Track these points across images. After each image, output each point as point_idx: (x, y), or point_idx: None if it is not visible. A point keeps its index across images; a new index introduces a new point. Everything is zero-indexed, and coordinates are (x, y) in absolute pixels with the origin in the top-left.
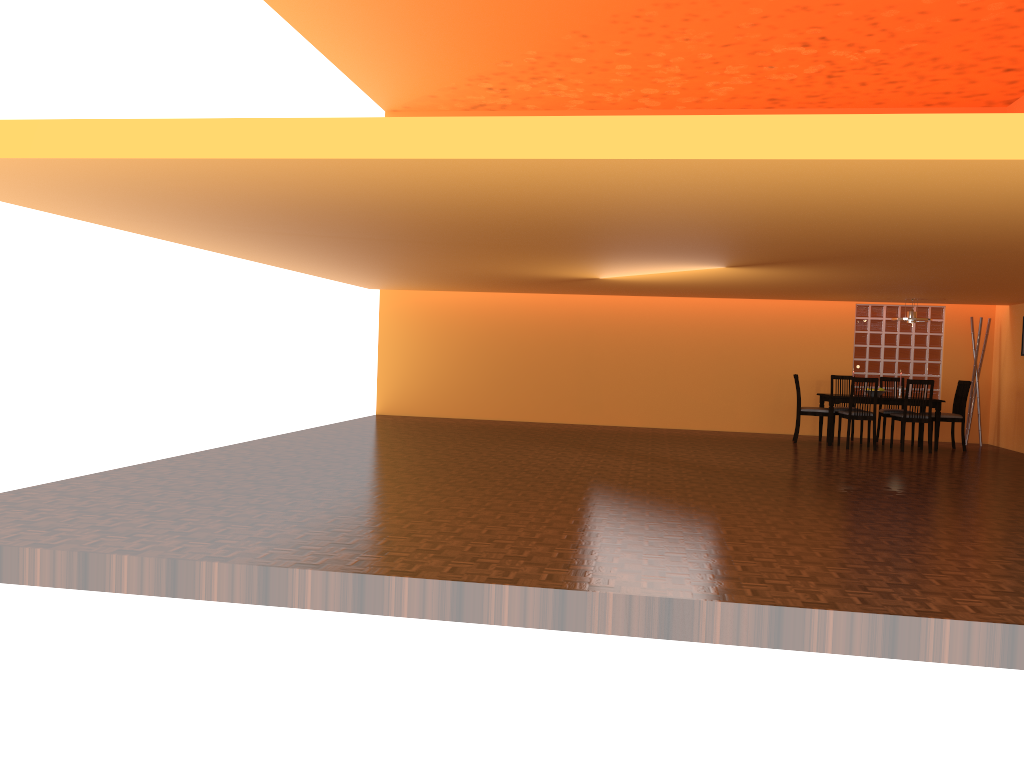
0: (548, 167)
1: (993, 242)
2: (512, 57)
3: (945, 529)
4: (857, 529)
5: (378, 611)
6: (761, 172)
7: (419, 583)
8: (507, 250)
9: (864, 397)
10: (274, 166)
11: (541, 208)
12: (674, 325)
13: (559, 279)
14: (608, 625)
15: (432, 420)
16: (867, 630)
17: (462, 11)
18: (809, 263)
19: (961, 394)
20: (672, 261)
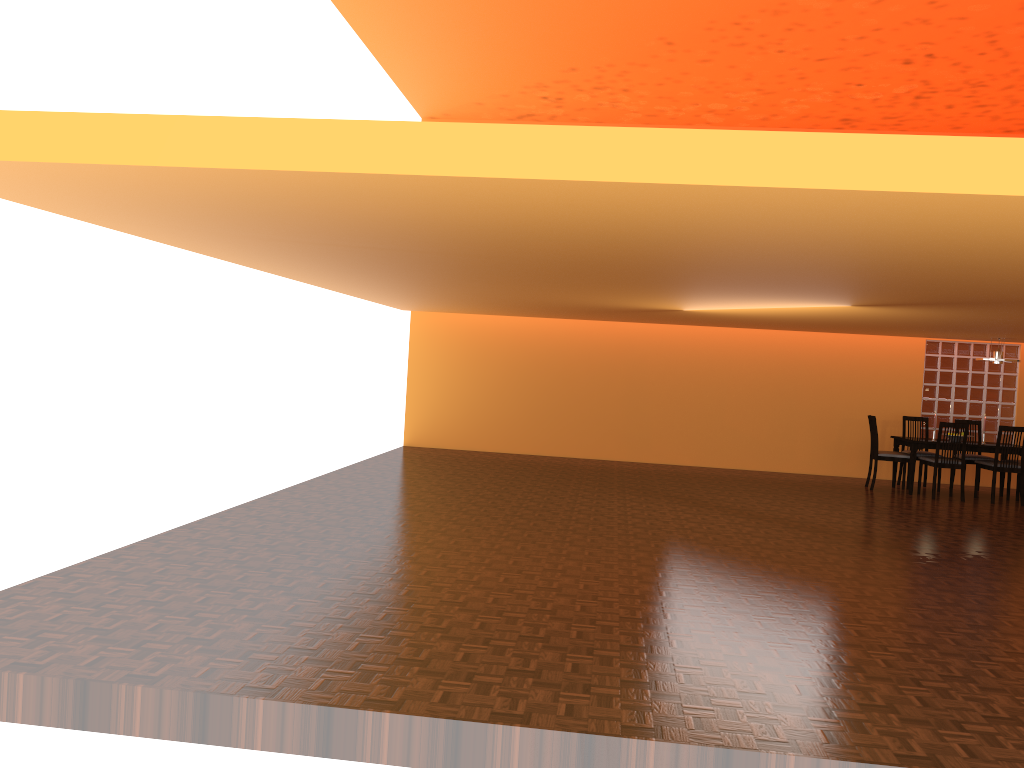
0: (845, 200)
1: None
2: (581, 64)
3: None
4: None
5: None
6: None
7: (670, 749)
8: (623, 282)
9: (950, 443)
10: (470, 186)
11: (745, 244)
12: (731, 357)
13: (635, 309)
14: None
15: (469, 454)
16: None
17: (544, 10)
18: (958, 305)
19: None
20: (800, 298)
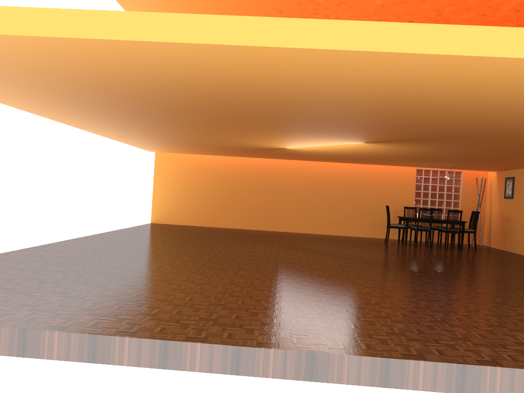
0: (305, 57)
1: None
2: None
3: (511, 299)
4: (462, 300)
5: (177, 367)
6: (446, 67)
7: (208, 347)
8: (242, 126)
9: (424, 219)
10: (109, 47)
11: (280, 94)
12: (319, 177)
13: (263, 148)
14: (344, 377)
15: (184, 227)
16: (523, 381)
17: None
18: (414, 141)
19: (474, 218)
20: (336, 138)
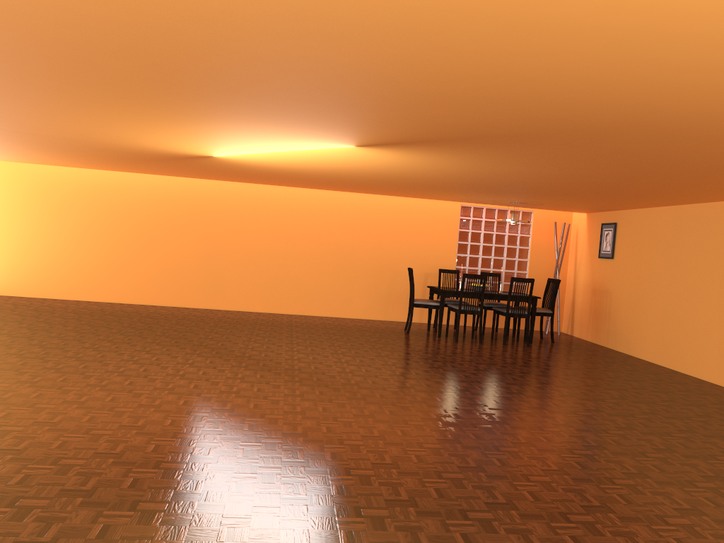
0: None
1: None
2: None
3: (671, 532)
4: None
5: None
6: None
7: None
8: (50, 87)
9: (472, 292)
10: None
11: None
12: (298, 215)
13: (169, 155)
14: None
15: (40, 303)
16: None
17: None
18: (455, 145)
19: (551, 291)
20: (292, 130)
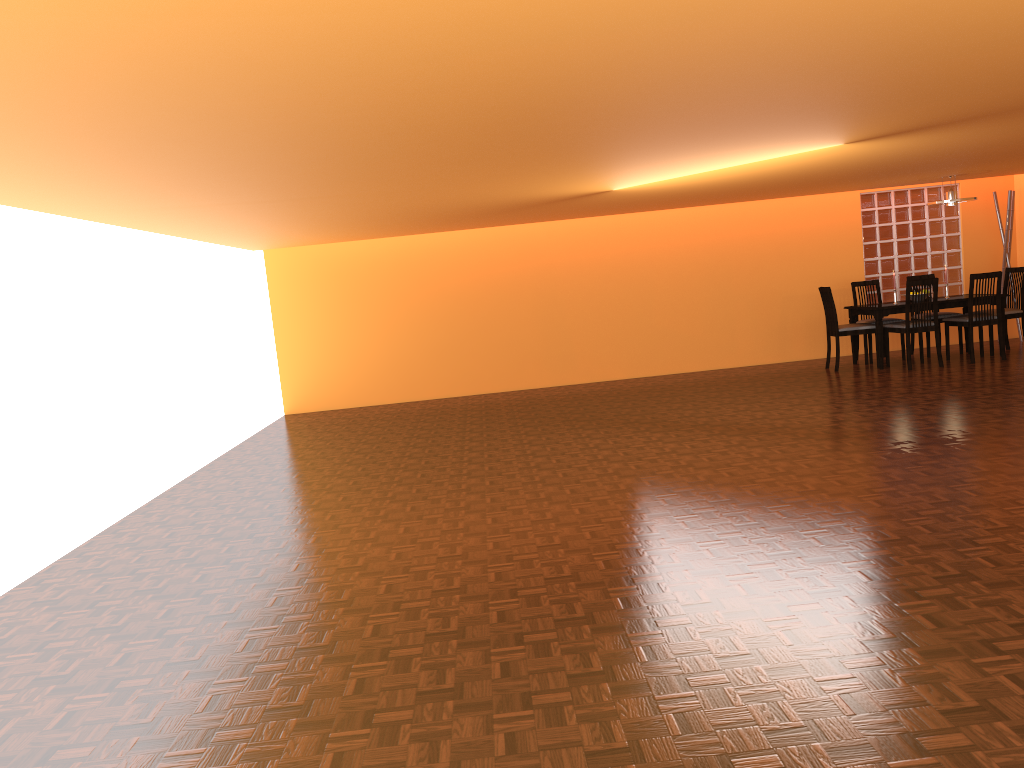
0: None
1: None
2: None
3: None
4: None
5: None
6: None
7: None
8: (568, 145)
9: (917, 303)
10: None
11: None
12: (651, 247)
13: (551, 199)
14: None
15: (367, 412)
16: None
17: None
18: (989, 119)
19: (1014, 284)
20: (791, 140)
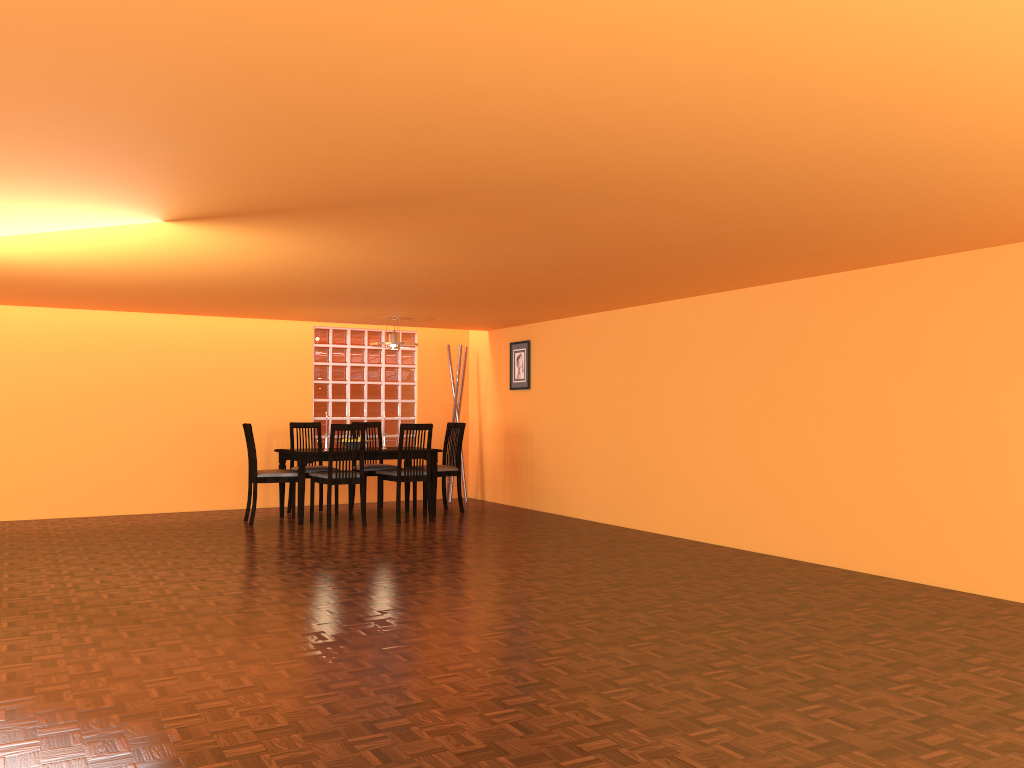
0: None
1: (709, 166)
2: None
3: (715, 736)
4: None
5: None
6: None
7: None
8: None
9: (346, 451)
10: None
11: None
12: (46, 354)
13: None
14: None
15: None
16: None
17: None
18: (331, 217)
19: (453, 440)
20: (50, 188)
